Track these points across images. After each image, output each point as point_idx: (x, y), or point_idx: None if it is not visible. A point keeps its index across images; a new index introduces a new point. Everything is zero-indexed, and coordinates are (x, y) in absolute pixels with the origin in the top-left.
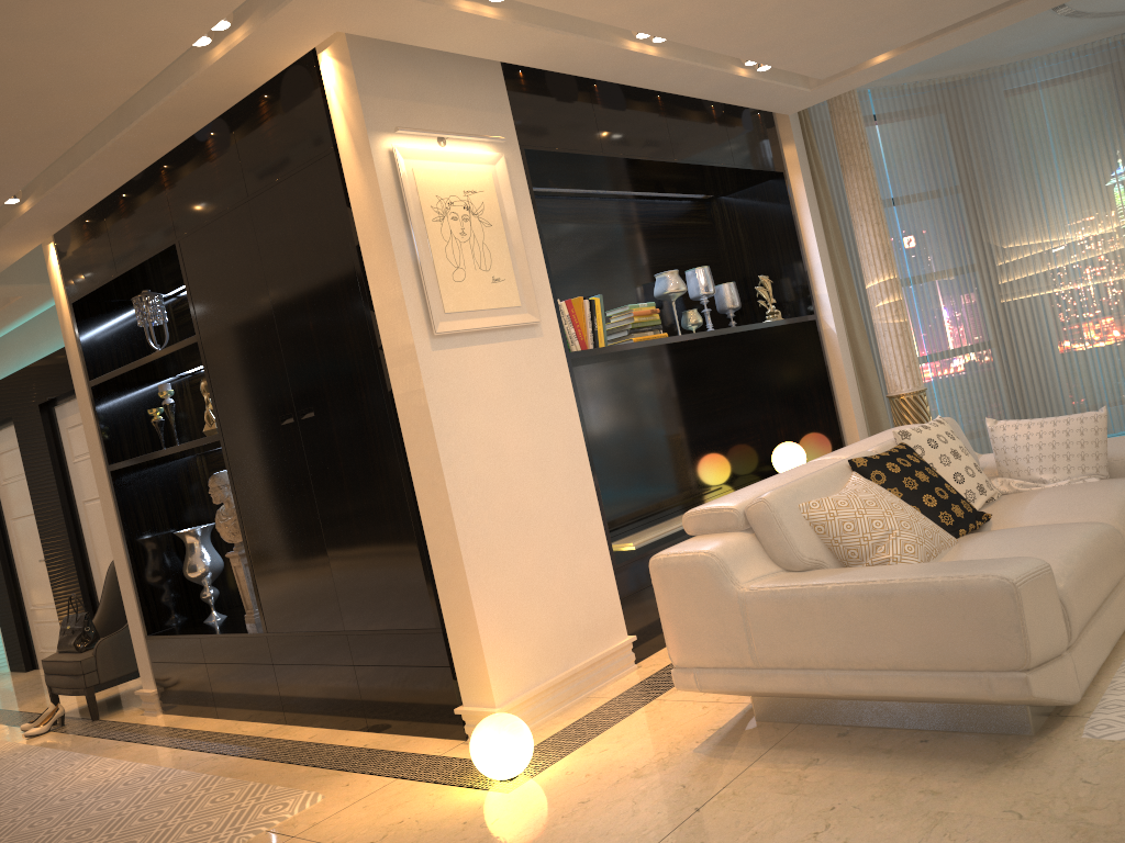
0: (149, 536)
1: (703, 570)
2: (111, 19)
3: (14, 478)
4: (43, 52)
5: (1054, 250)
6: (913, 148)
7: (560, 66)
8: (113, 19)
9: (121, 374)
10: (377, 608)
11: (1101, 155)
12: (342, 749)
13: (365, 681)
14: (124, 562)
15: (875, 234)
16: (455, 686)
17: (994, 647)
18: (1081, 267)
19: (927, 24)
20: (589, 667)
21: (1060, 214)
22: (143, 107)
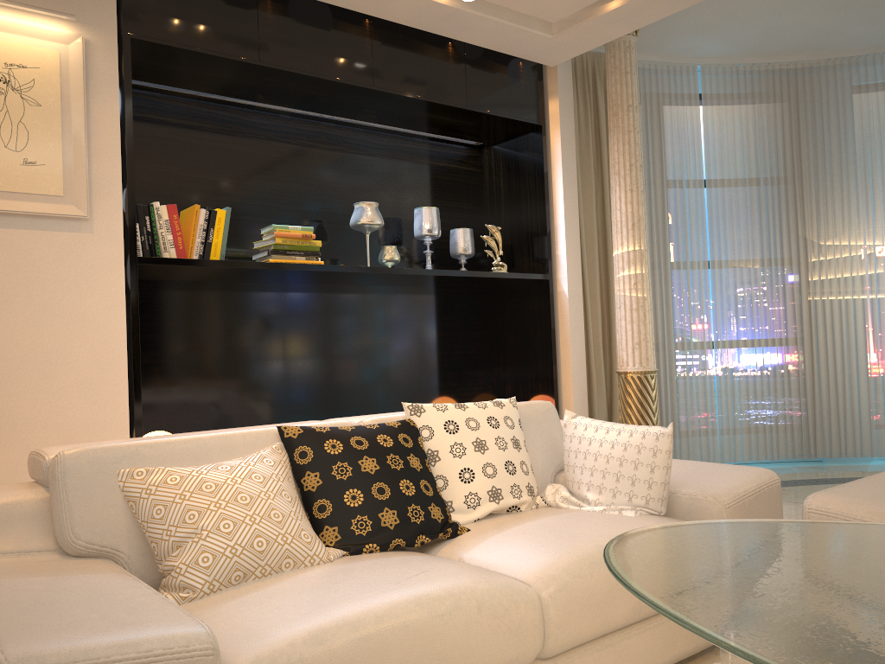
0: None
1: None
2: None
3: None
4: None
5: (876, 255)
6: (738, 130)
7: None
8: None
9: None
10: None
11: None
12: None
13: None
14: None
15: (627, 201)
16: None
17: None
18: None
19: None
20: None
21: None
22: None
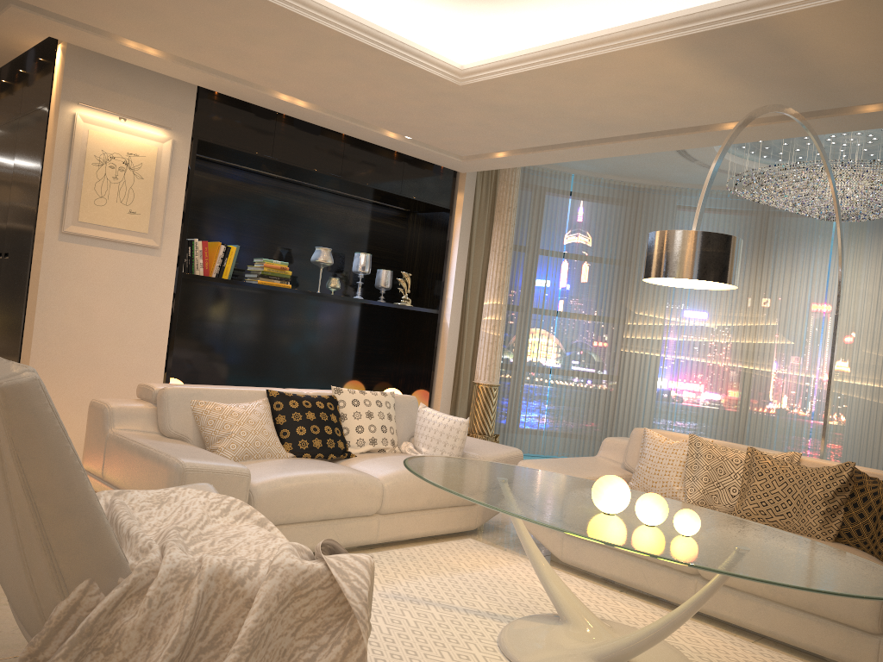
0: None
1: (101, 414)
2: None
3: None
4: None
5: (670, 327)
6: (593, 224)
7: (236, 95)
8: None
9: None
10: None
11: None
12: None
13: None
14: None
15: (497, 270)
16: None
17: None
18: (685, 345)
19: (510, 142)
20: None
21: (683, 303)
22: None
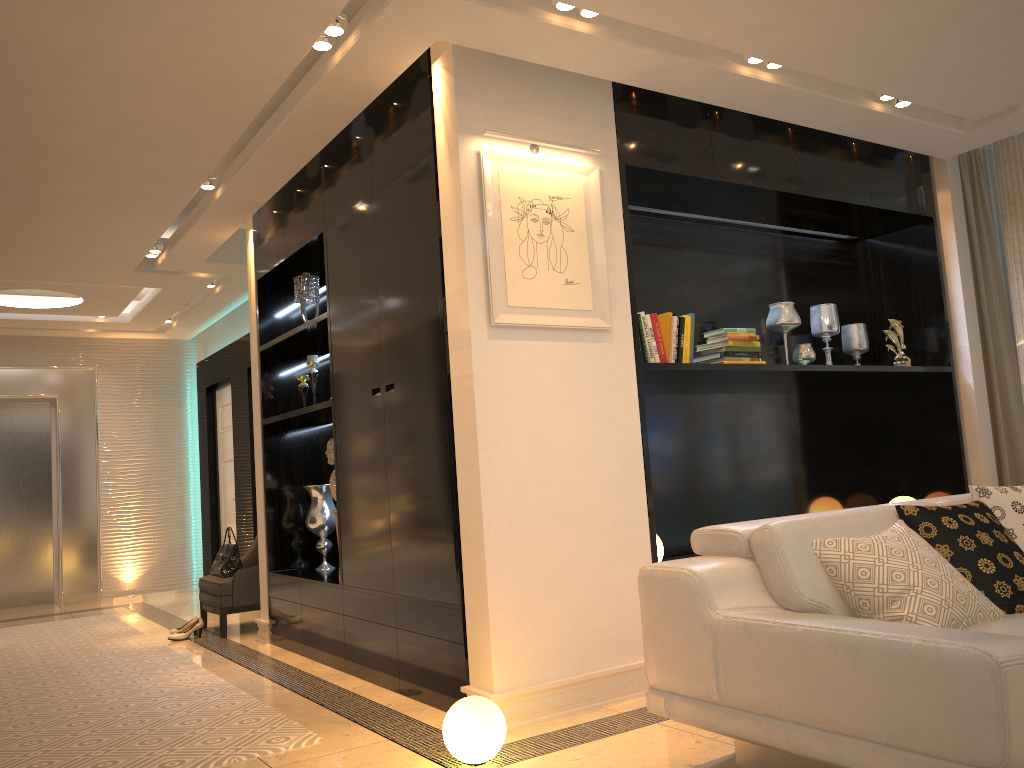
0: (286, 486)
1: (683, 588)
2: (234, 19)
3: (228, 428)
4: (188, 48)
5: None
6: None
7: (670, 88)
8: (236, 19)
9: (279, 343)
10: (418, 577)
11: None
12: (369, 703)
13: (402, 644)
14: (262, 505)
15: None
16: (466, 665)
17: (966, 734)
18: None
19: None
20: (607, 677)
21: None
22: (289, 106)
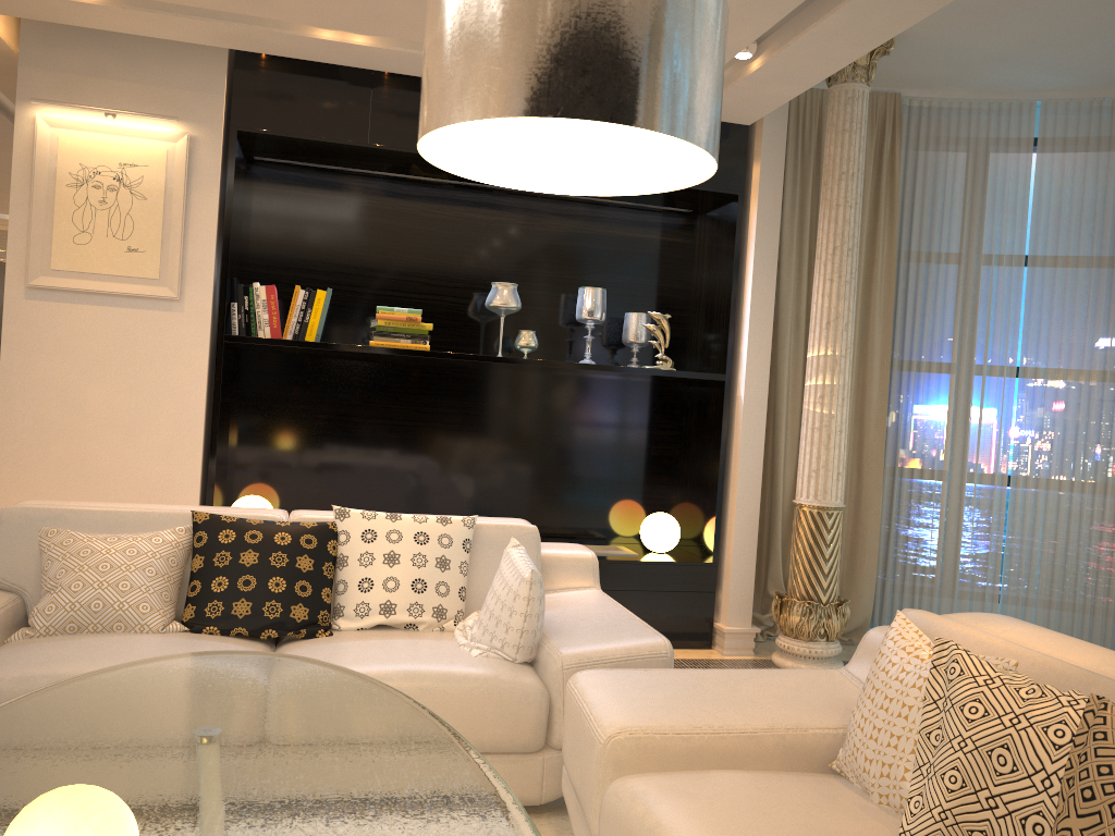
0: None
1: None
2: None
3: None
4: None
5: None
6: (1090, 191)
7: (273, 51)
8: None
9: None
10: None
11: None
12: None
13: None
14: None
15: (824, 293)
16: None
17: None
18: None
19: None
20: None
21: None
22: None
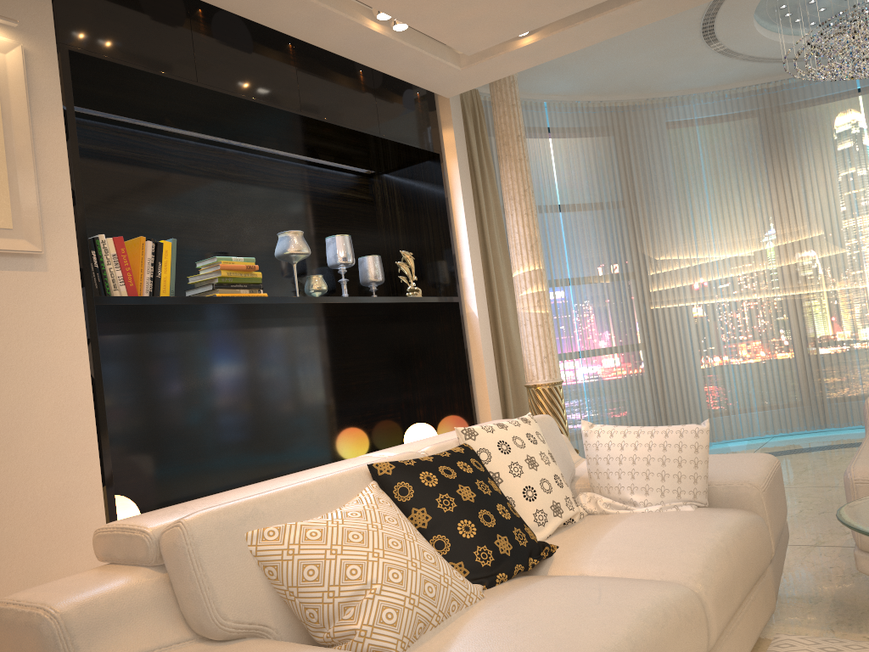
0: None
1: (35, 640)
2: None
3: None
4: None
5: (700, 266)
6: (582, 160)
7: None
8: None
9: None
10: None
11: (745, 186)
12: None
13: None
14: None
15: (524, 224)
16: None
17: None
18: (722, 284)
19: None
20: None
21: (707, 235)
22: None
